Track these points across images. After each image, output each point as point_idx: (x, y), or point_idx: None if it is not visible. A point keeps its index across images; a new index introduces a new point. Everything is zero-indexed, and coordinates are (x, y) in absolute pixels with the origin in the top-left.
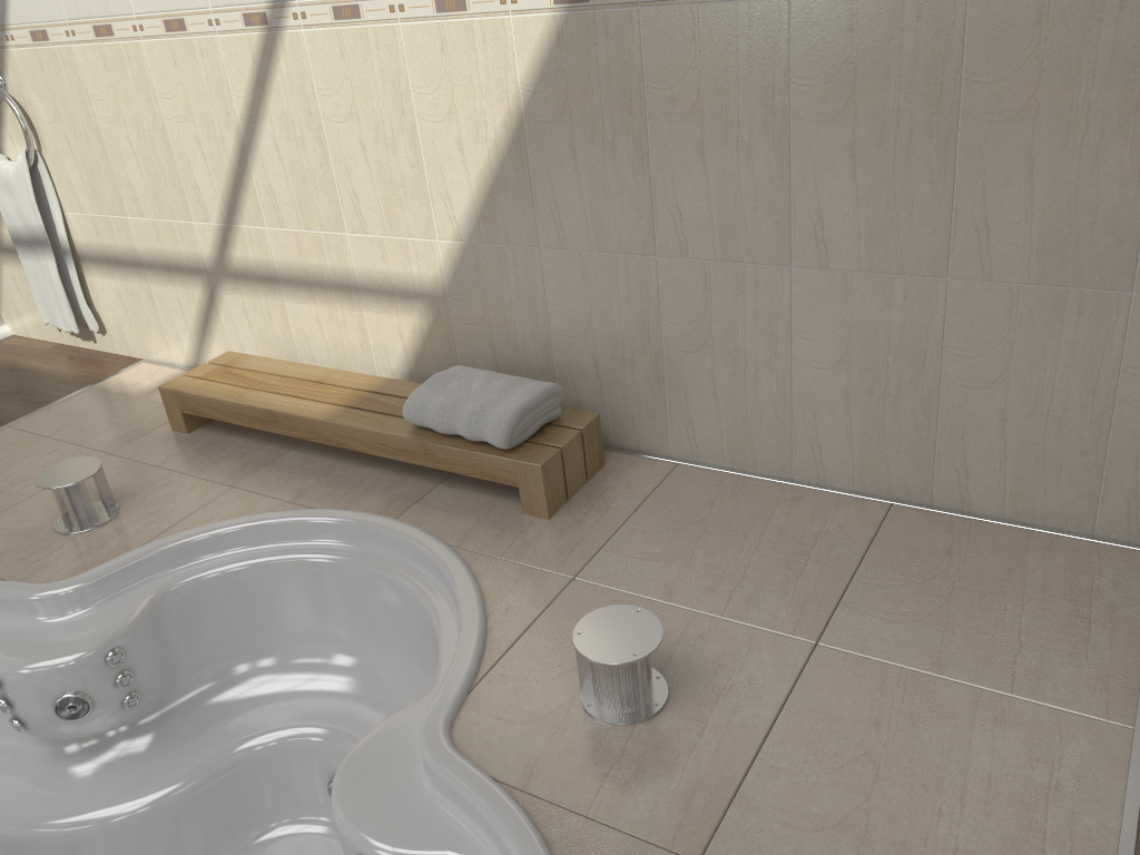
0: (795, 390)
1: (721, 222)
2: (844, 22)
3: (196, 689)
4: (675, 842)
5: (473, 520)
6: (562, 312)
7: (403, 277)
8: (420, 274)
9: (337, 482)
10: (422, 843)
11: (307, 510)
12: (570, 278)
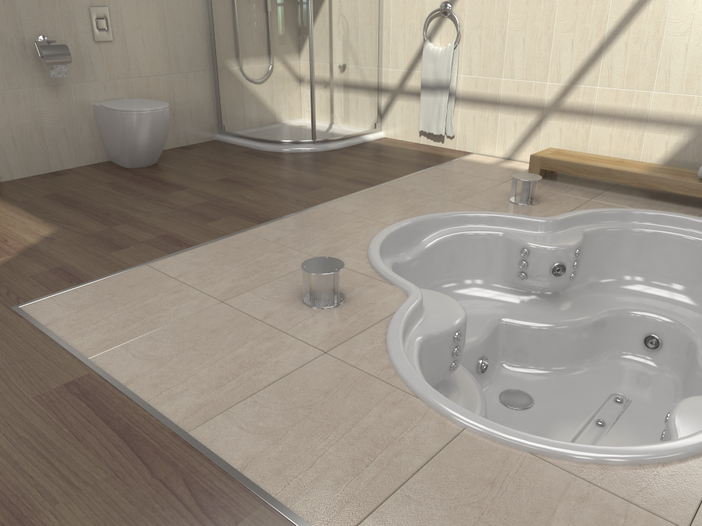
0: None
1: None
2: None
3: (578, 285)
4: None
5: None
6: None
7: (682, 115)
8: (695, 114)
9: (647, 204)
10: None
11: (648, 209)
12: None
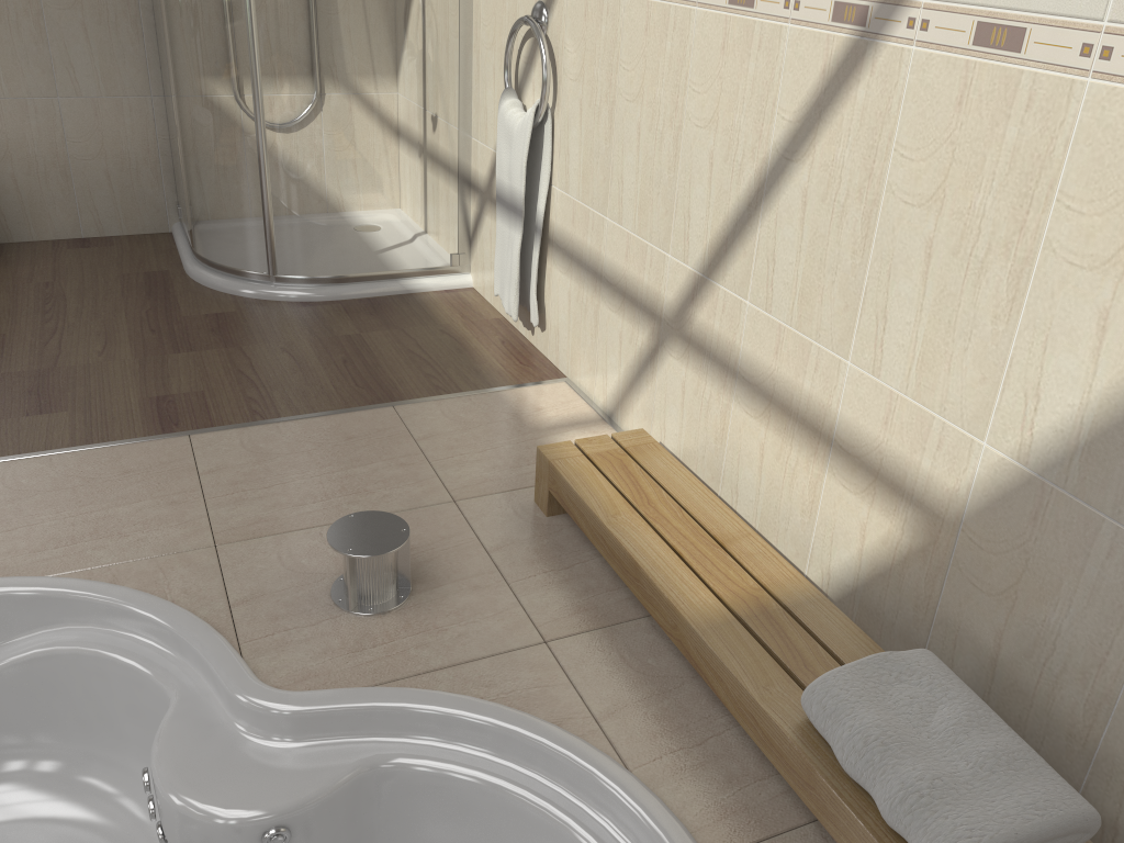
0: None
1: None
2: None
3: None
4: None
5: None
6: None
7: (903, 463)
8: (931, 473)
9: (671, 719)
10: None
11: (603, 758)
12: None
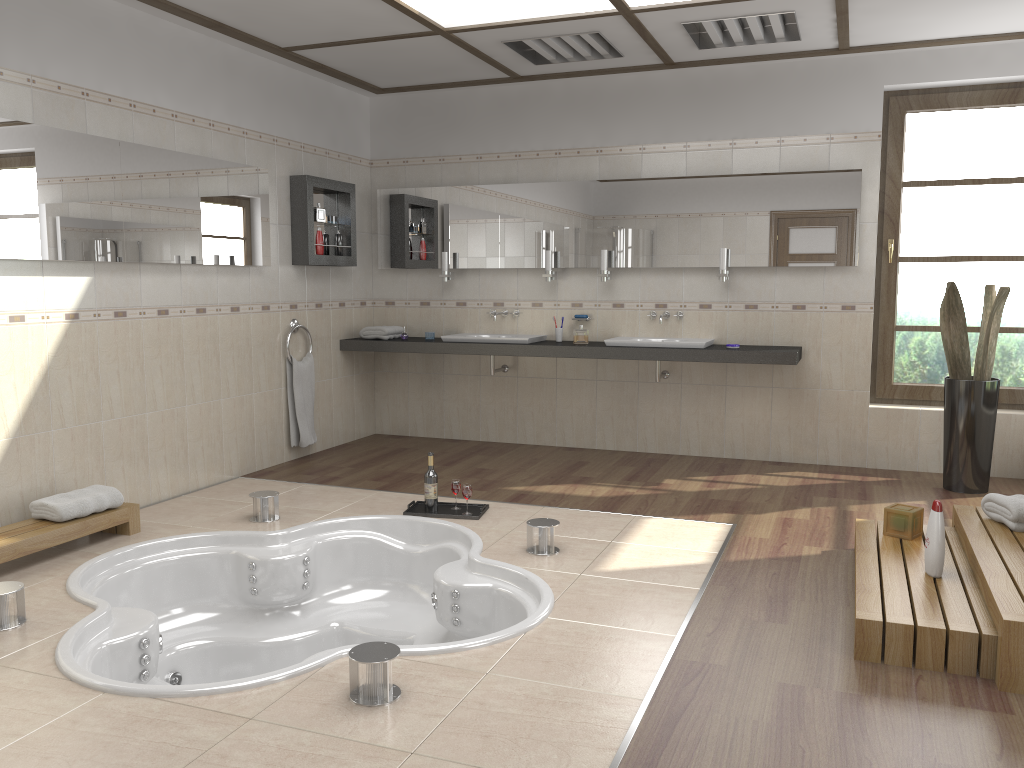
0: (150, 463)
1: (125, 400)
2: (157, 327)
3: None
4: (327, 513)
5: (126, 542)
6: (62, 460)
7: None
8: None
9: (45, 569)
10: (309, 544)
11: (82, 565)
12: (66, 442)
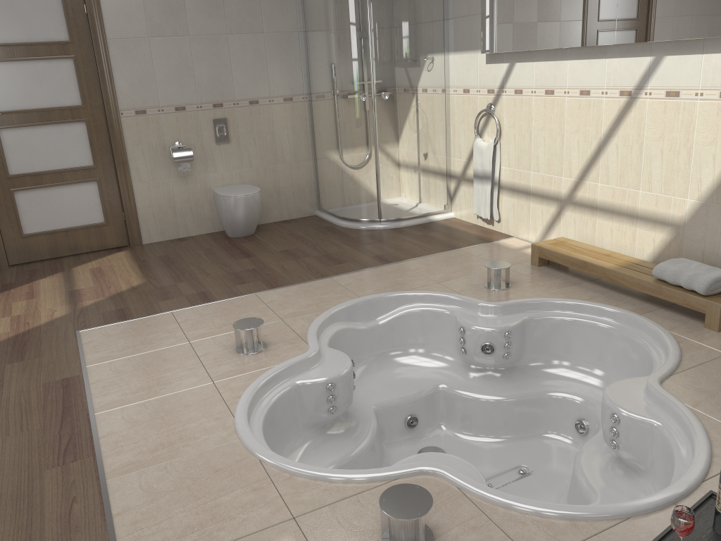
0: None
1: None
2: None
3: (527, 365)
4: None
5: (677, 324)
6: None
7: (663, 214)
8: (673, 214)
9: (609, 297)
10: (642, 414)
11: (596, 302)
12: None
